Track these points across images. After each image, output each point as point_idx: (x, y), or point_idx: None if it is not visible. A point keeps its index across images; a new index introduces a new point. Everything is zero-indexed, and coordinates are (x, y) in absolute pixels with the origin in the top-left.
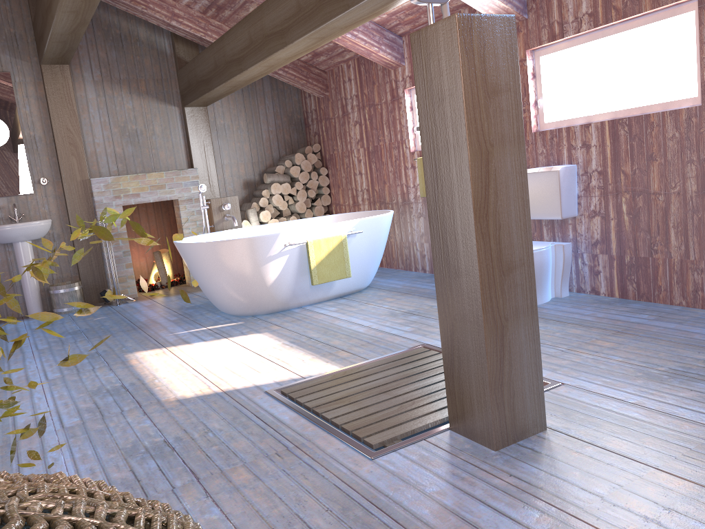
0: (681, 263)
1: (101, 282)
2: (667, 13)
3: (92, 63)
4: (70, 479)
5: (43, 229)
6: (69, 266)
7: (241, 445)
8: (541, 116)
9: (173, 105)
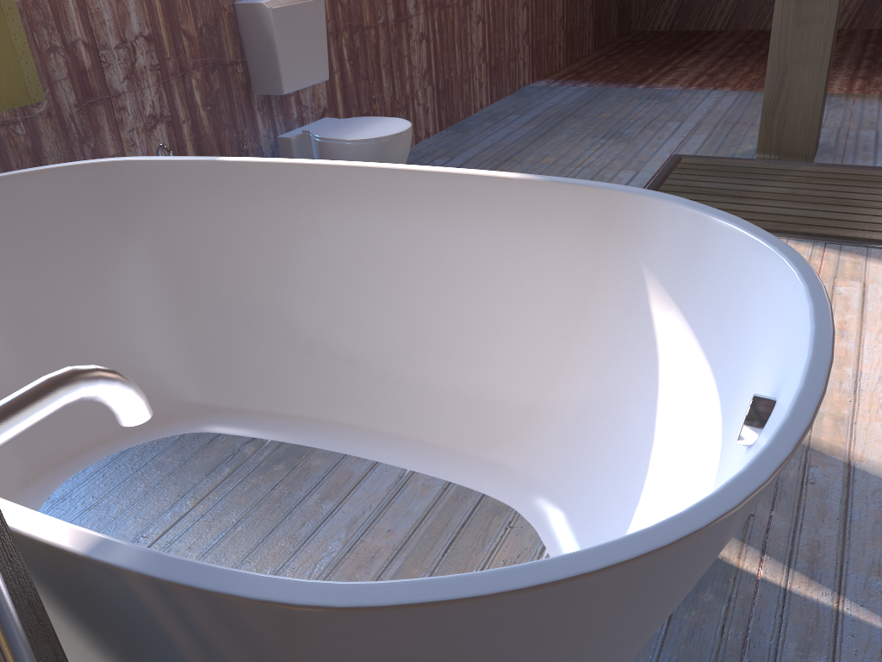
0: (392, 106)
1: None
2: None
3: None
4: None
5: None
6: None
7: None
8: None
9: None
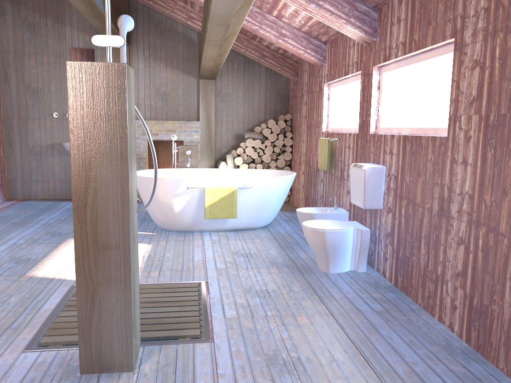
0: (424, 270)
1: None
2: (444, 50)
3: (145, 45)
4: None
5: None
6: None
7: None
8: (379, 121)
9: (193, 76)
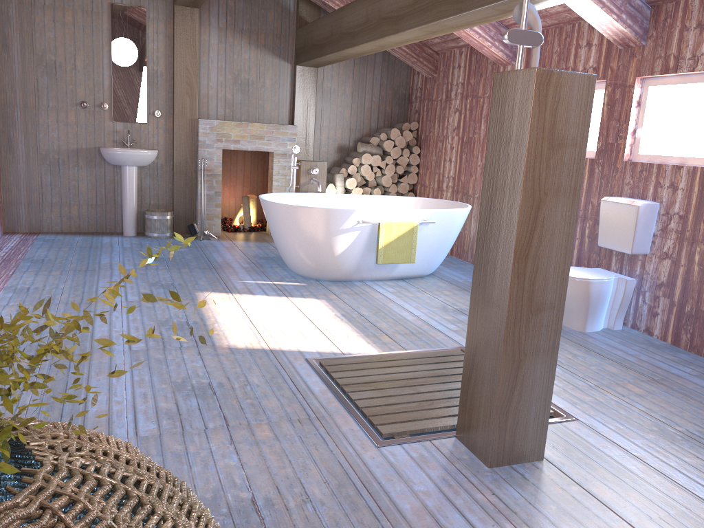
0: None
1: (191, 215)
2: None
3: (220, 9)
4: (107, 438)
5: (149, 158)
6: (166, 195)
7: (271, 404)
8: (636, 146)
9: (287, 61)
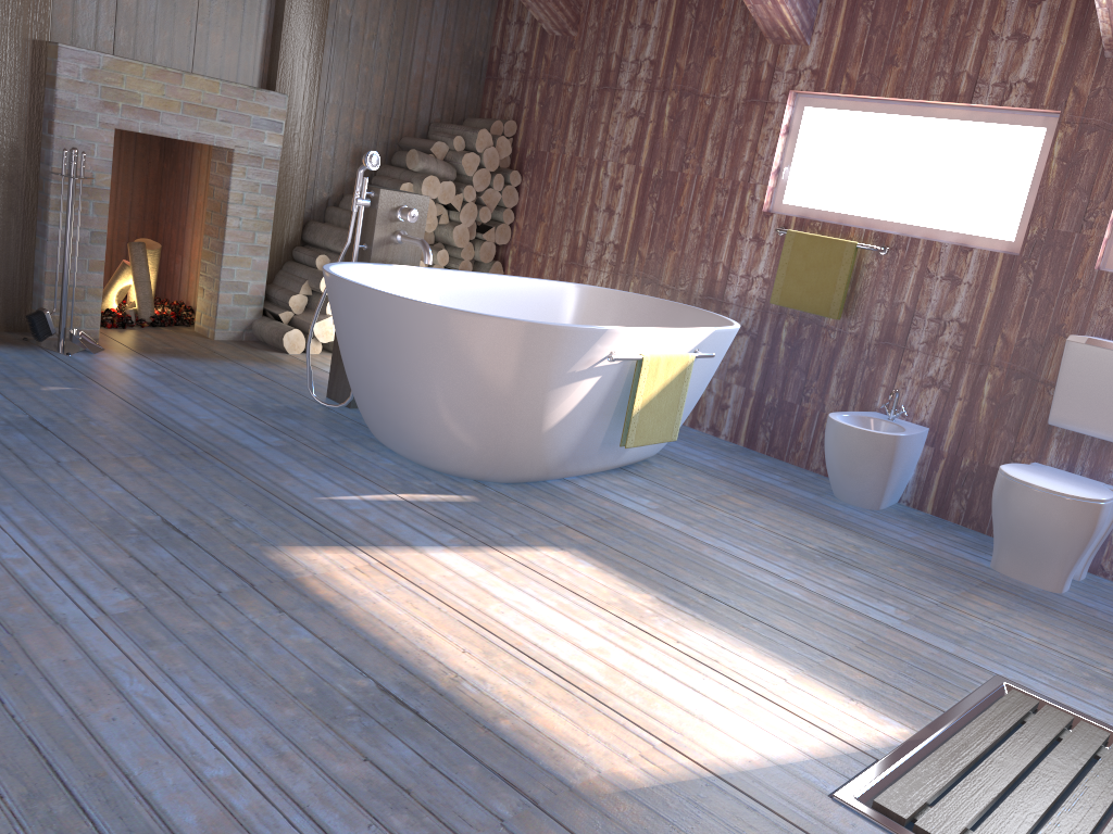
0: None
1: (20, 286)
2: None
3: None
4: None
5: None
6: None
7: None
8: None
9: None
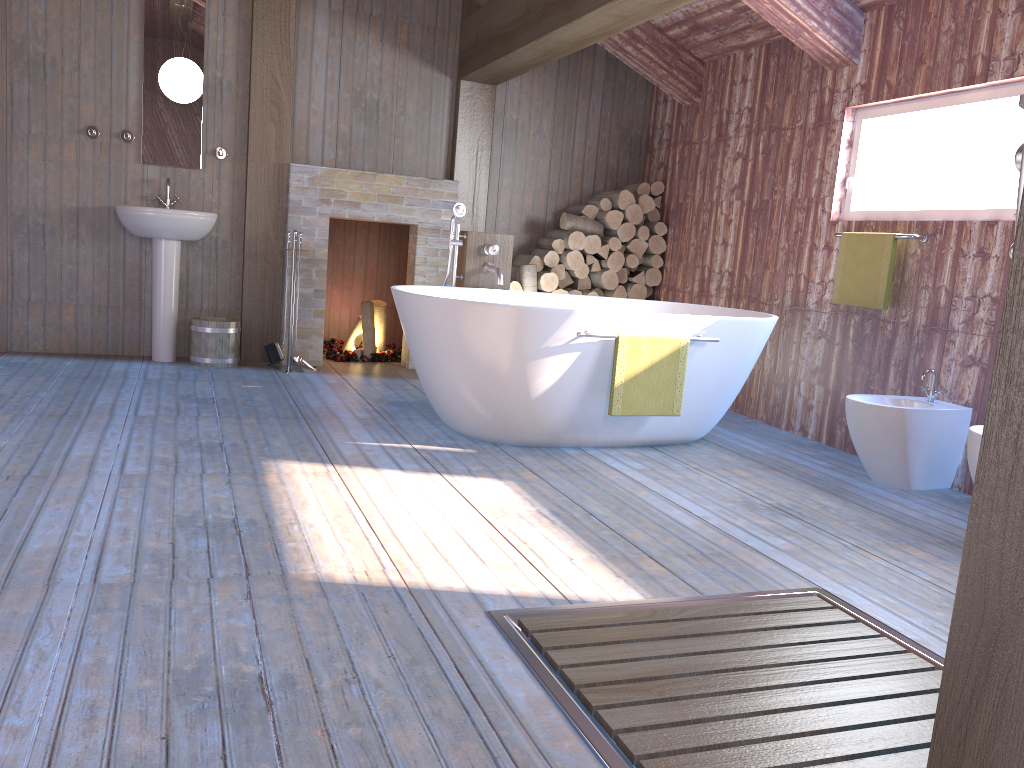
0: None
1: (272, 329)
2: None
3: None
4: None
5: (201, 226)
6: (230, 294)
7: (411, 743)
8: None
9: (444, 73)
